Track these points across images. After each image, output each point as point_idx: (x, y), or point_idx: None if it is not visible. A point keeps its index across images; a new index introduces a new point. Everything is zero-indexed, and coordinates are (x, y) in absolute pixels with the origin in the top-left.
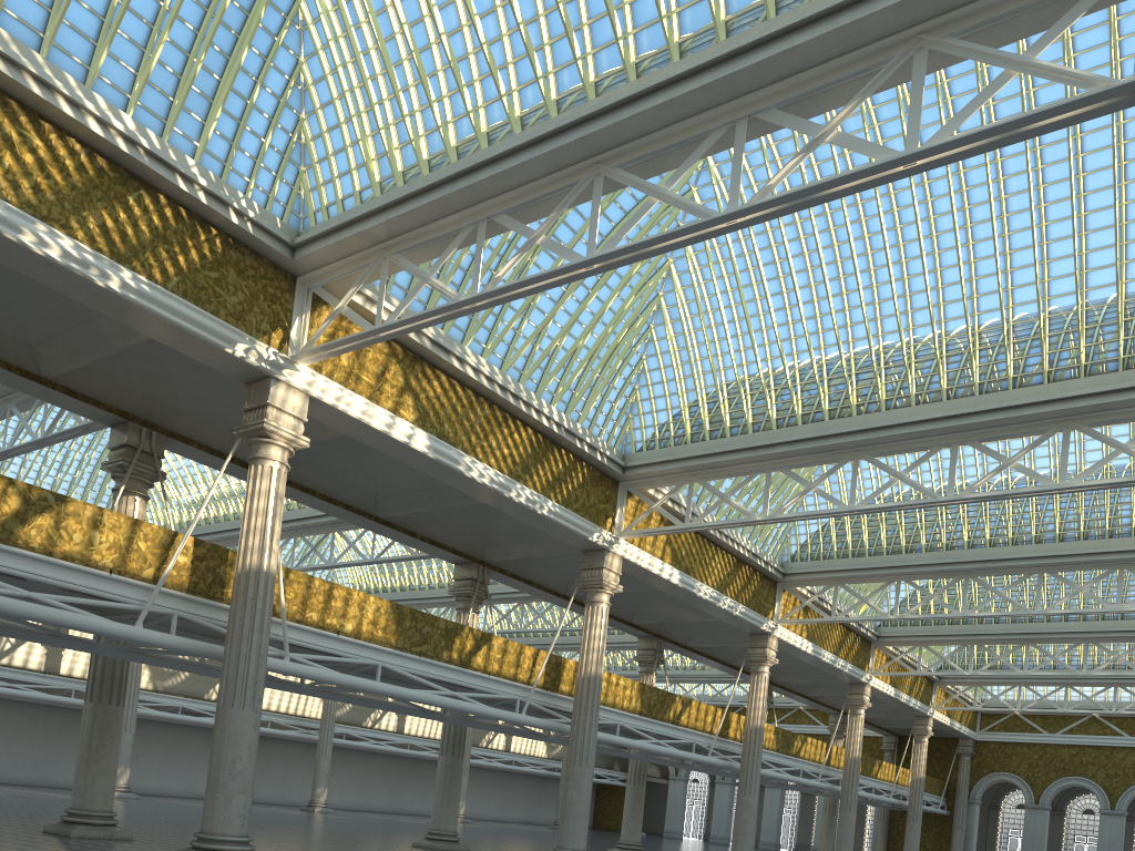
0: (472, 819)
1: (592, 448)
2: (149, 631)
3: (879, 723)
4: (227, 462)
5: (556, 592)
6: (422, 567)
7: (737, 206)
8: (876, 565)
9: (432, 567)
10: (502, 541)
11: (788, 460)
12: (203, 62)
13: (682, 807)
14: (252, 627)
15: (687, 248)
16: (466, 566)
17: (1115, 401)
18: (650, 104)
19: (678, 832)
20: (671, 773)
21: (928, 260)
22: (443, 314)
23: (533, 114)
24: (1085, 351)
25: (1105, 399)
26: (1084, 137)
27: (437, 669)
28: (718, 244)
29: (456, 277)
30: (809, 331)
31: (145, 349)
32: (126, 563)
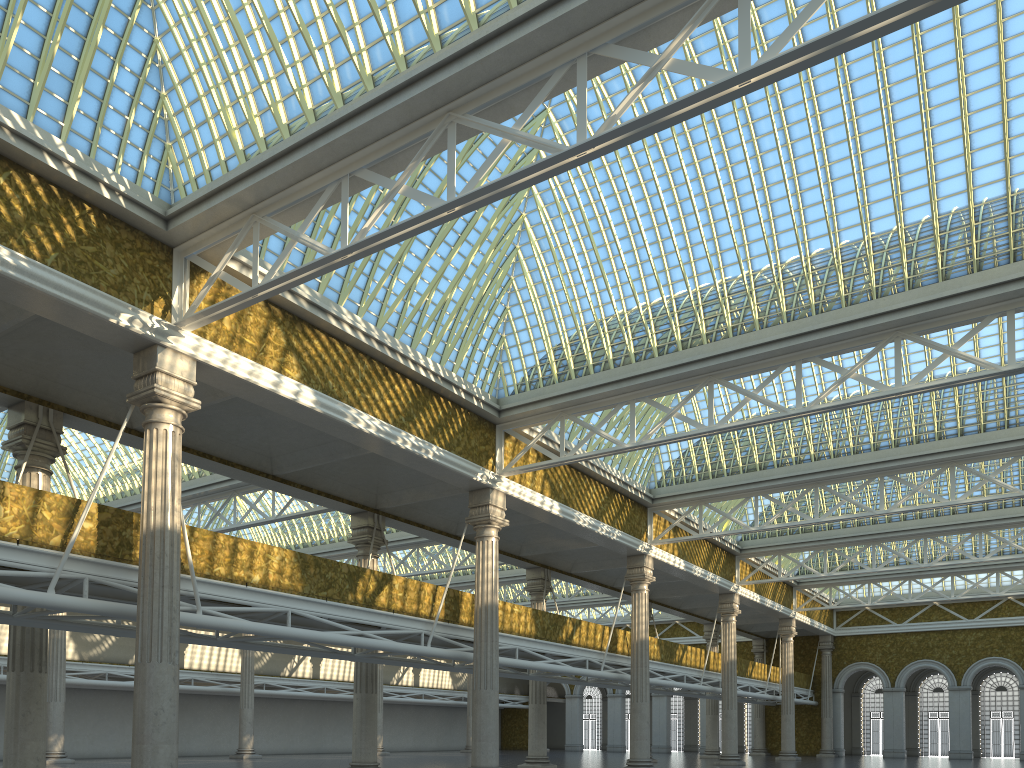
0: (390, 751)
1: (468, 394)
2: (61, 596)
3: (748, 628)
4: (123, 429)
5: (448, 533)
6: (322, 524)
7: (586, 139)
8: (734, 483)
9: (331, 523)
10: (393, 489)
11: (649, 390)
12: (60, 44)
13: (579, 721)
14: (162, 584)
15: (538, 202)
16: (362, 516)
17: (939, 309)
18: (493, 49)
19: (579, 745)
20: (566, 692)
21: (758, 195)
22: (317, 268)
23: (384, 71)
24: (907, 267)
25: (930, 308)
26: (889, 70)
27: (344, 611)
28: (566, 195)
29: (325, 241)
30: (657, 270)
31: (32, 328)
32: (33, 533)
